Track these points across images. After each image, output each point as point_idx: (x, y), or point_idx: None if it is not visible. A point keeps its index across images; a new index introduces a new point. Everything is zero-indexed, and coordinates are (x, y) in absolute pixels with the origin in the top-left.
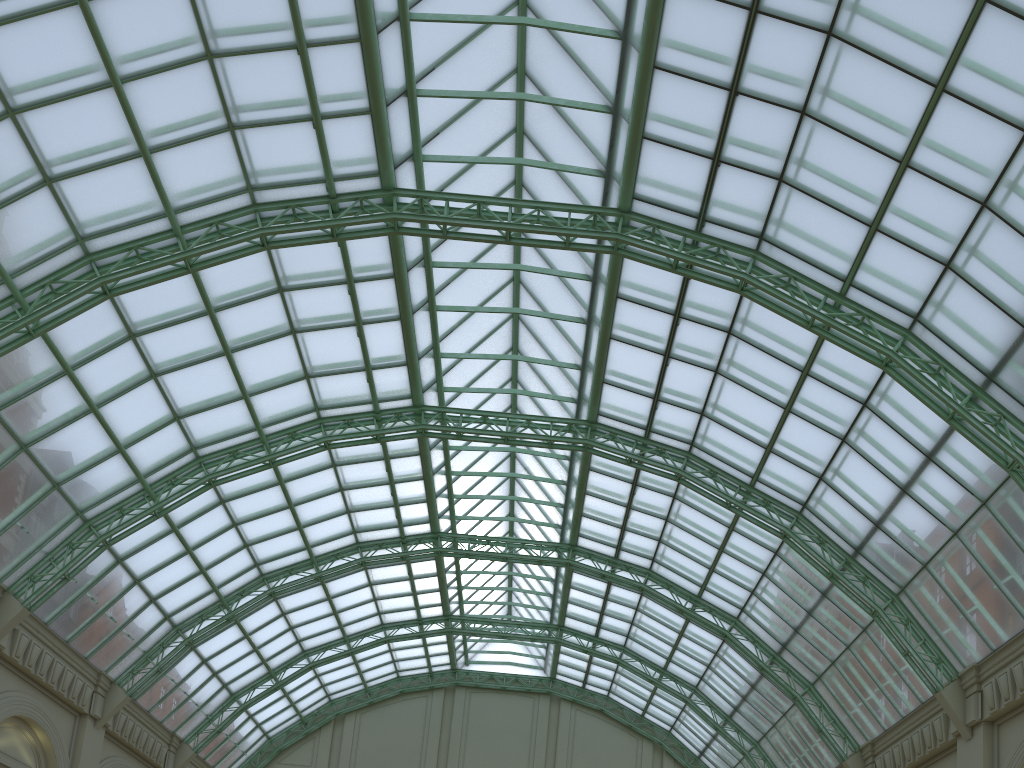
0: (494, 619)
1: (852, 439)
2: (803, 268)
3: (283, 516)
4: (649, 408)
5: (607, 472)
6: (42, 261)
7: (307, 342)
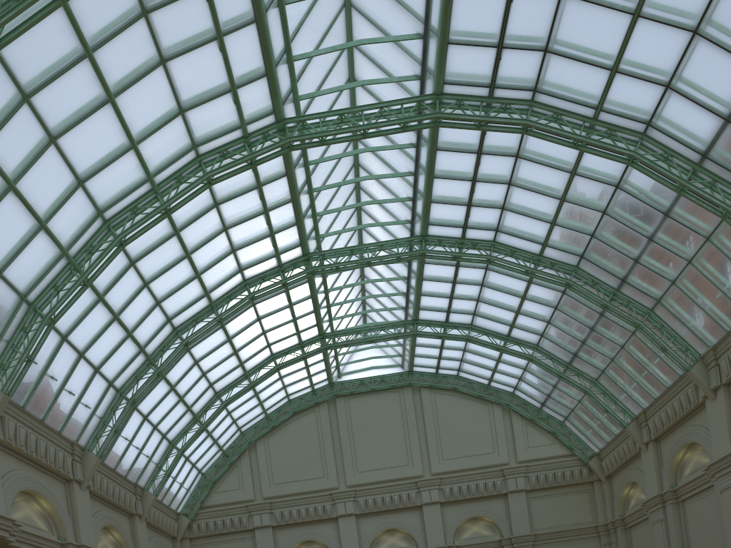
0: (360, 328)
1: (705, 27)
2: None
3: (183, 267)
4: (493, 60)
5: (453, 148)
6: None
7: (176, 71)
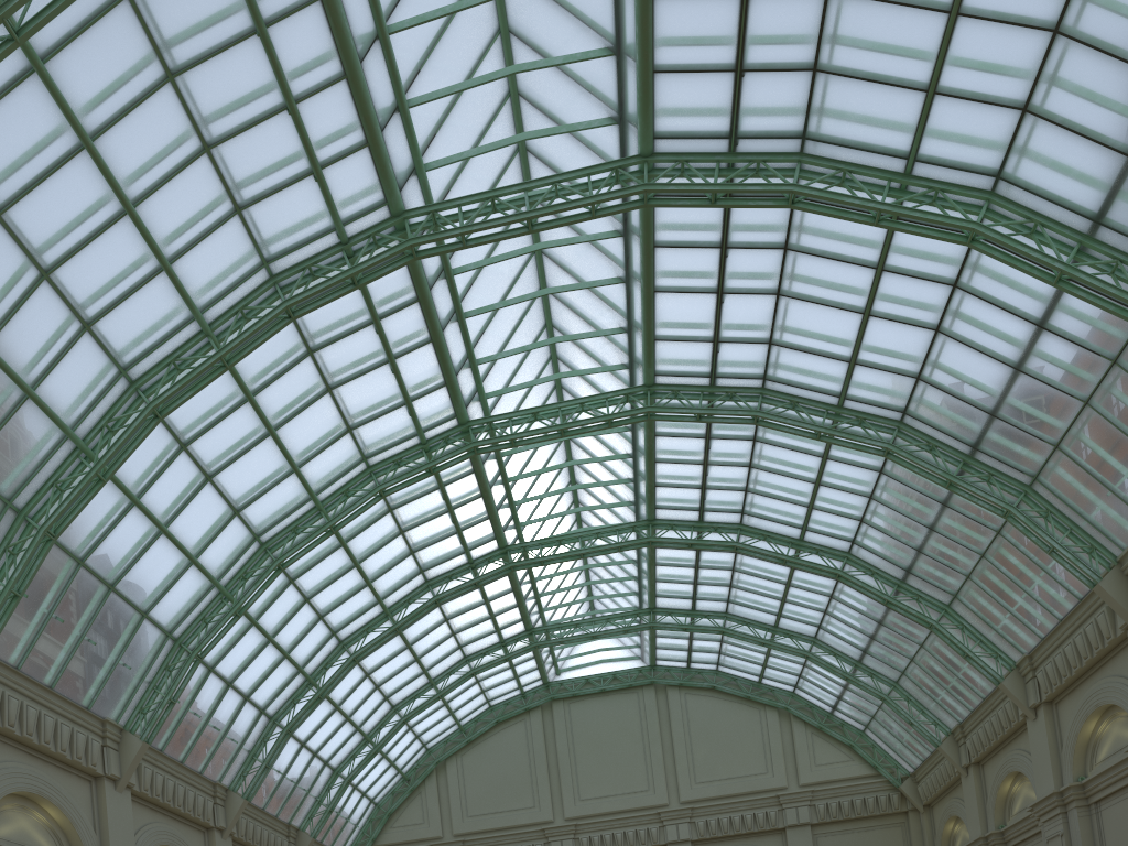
0: (580, 620)
1: (947, 327)
2: (858, 157)
3: (351, 577)
4: (710, 353)
5: (675, 433)
6: (95, 404)
7: (344, 395)
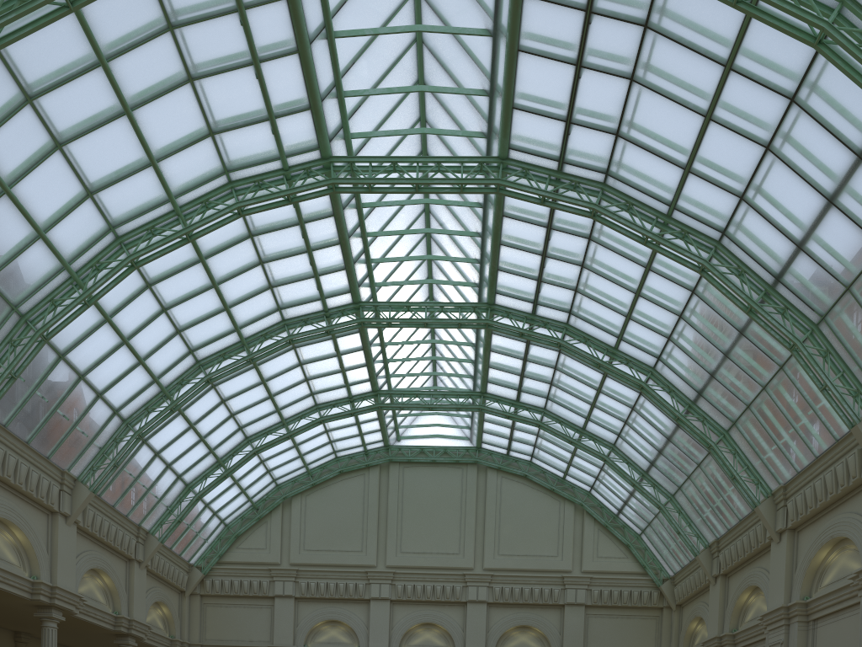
0: (420, 391)
1: (777, 145)
2: None
3: (209, 297)
4: (562, 134)
5: (521, 217)
6: None
7: (206, 91)
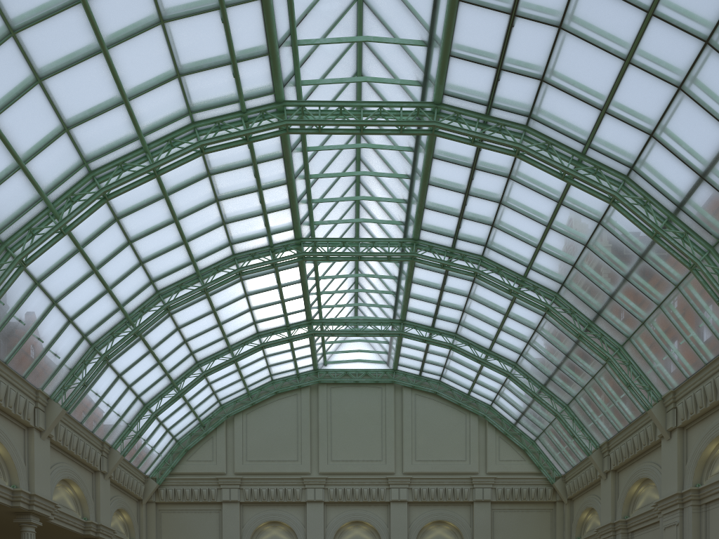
0: (348, 320)
1: (689, 85)
2: None
3: (170, 231)
4: (492, 80)
5: (449, 158)
6: None
7: (176, 33)
